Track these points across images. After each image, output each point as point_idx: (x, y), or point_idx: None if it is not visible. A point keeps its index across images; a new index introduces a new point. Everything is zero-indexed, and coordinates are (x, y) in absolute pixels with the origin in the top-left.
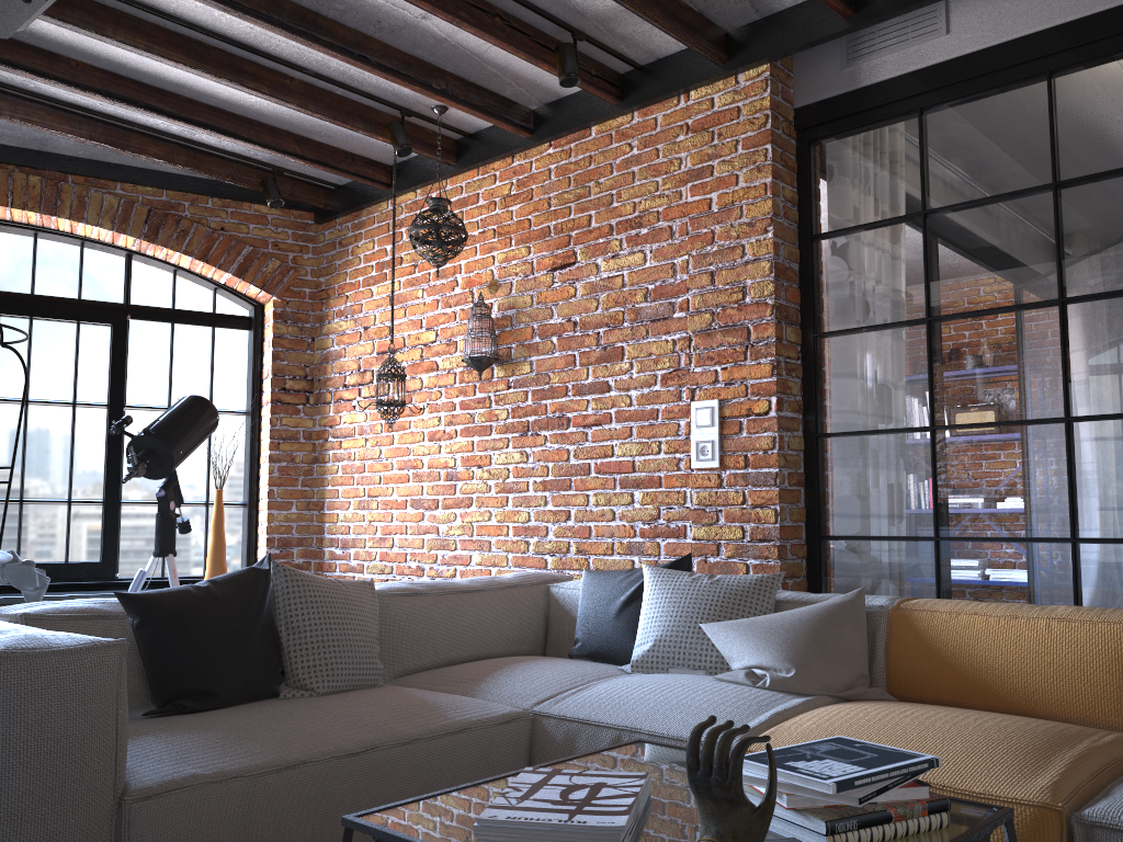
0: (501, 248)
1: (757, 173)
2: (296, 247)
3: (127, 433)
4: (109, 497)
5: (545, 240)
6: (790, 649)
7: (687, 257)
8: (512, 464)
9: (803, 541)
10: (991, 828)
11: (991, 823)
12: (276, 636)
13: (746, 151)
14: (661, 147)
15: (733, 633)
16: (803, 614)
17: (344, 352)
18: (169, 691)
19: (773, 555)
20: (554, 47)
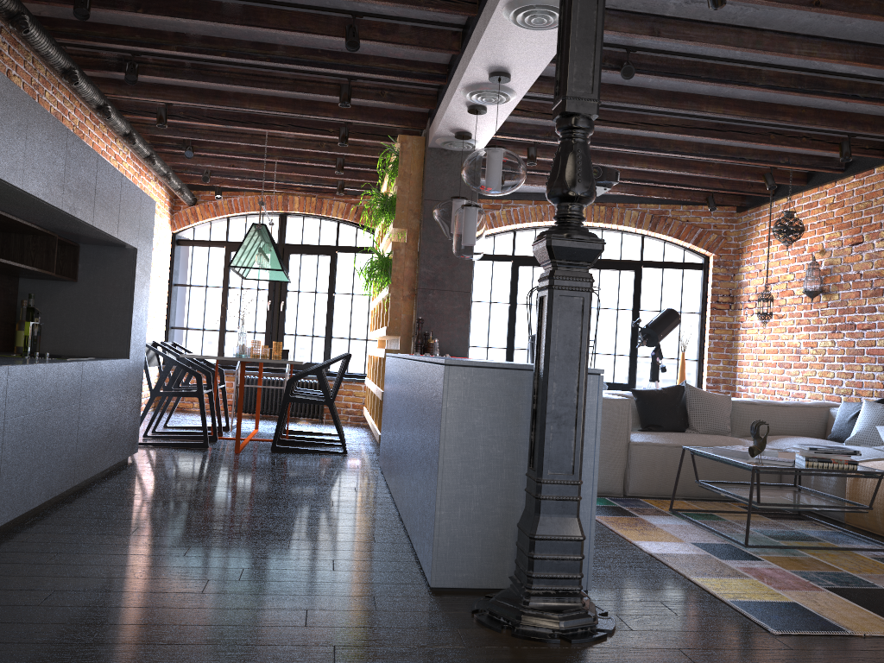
0: (827, 231)
1: None
2: (726, 226)
3: (638, 326)
4: (631, 353)
5: (848, 229)
6: None
7: None
8: (827, 347)
9: None
10: (873, 473)
11: (874, 472)
12: (686, 411)
13: None
14: None
15: None
16: None
17: (749, 282)
18: (646, 423)
19: None
20: (839, 141)
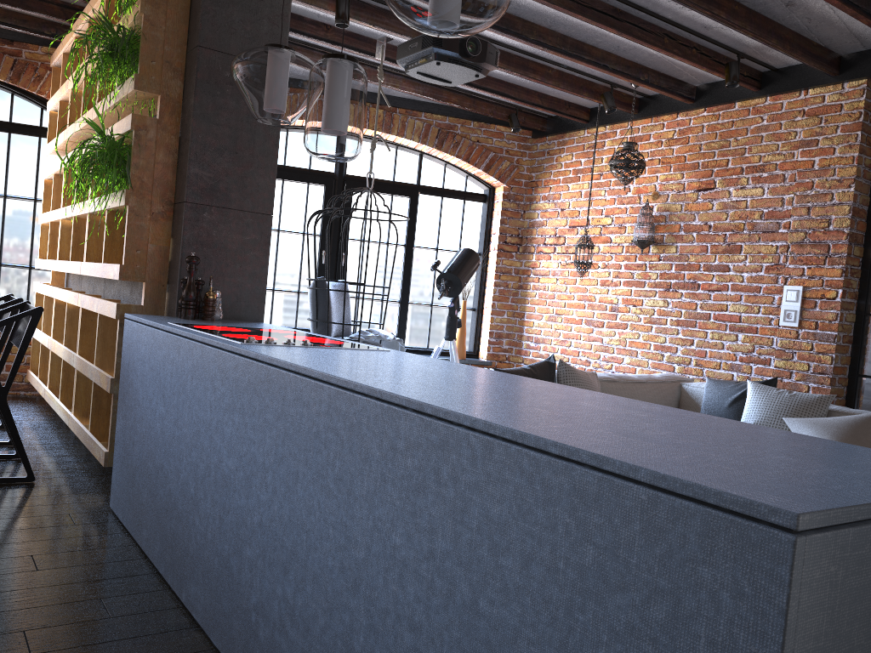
0: (663, 172)
1: (848, 149)
2: (519, 153)
3: (438, 270)
4: (403, 299)
5: (694, 171)
6: (837, 437)
7: (792, 195)
8: (657, 307)
9: (846, 376)
10: None
11: None
12: None
13: (842, 134)
14: (784, 122)
15: (802, 425)
16: (846, 420)
17: (546, 223)
18: None
19: (826, 383)
20: (723, 62)
